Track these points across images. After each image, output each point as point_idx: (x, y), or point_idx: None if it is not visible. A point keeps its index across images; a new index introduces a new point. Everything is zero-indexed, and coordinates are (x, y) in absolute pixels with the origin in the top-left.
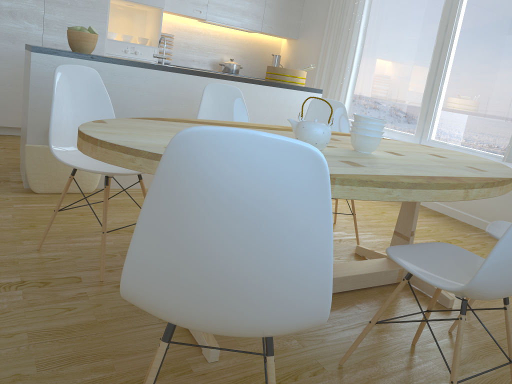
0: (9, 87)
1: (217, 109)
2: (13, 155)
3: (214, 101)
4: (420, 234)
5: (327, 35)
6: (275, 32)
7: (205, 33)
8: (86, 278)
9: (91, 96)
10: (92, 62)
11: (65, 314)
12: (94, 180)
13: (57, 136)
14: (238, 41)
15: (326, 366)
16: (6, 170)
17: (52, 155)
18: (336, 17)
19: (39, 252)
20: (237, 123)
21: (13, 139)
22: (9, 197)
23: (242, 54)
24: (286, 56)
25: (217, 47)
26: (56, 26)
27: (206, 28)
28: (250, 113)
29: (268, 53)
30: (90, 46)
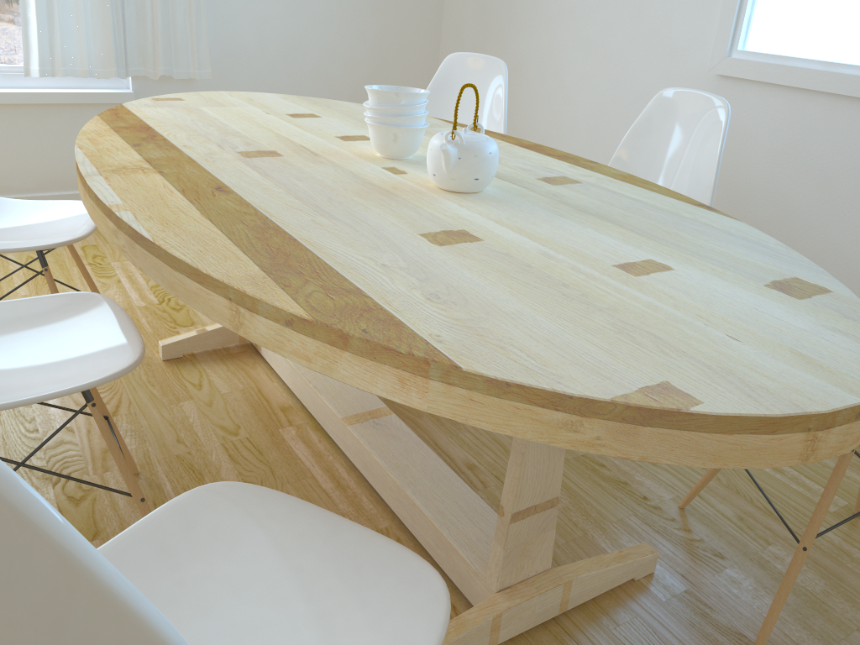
0: None
1: None
2: None
3: None
4: (55, 272)
5: None
6: None
7: None
8: None
9: None
10: None
11: None
12: None
13: None
14: None
15: (575, 452)
16: None
17: None
18: None
19: None
20: (167, 216)
21: None
22: None
23: None
24: None
25: None
26: None
27: None
28: None
29: None
30: None
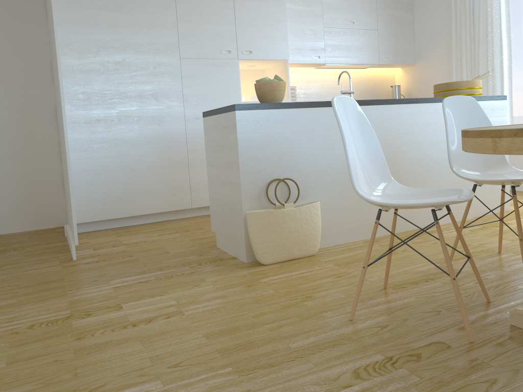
0: (161, 170)
1: (459, 125)
2: (193, 236)
3: (454, 116)
4: None
5: (457, 49)
6: (393, 62)
7: (320, 79)
8: (450, 341)
9: (359, 128)
10: (291, 110)
11: (496, 388)
12: (316, 239)
13: (354, 176)
14: (353, 80)
15: None
16: (206, 250)
17: (275, 218)
18: (464, 28)
19: (355, 322)
20: None
21: (173, 223)
22: (244, 273)
23: (360, 93)
24: (405, 84)
25: (335, 91)
26: (194, 99)
27: (321, 74)
28: (443, 135)
29: (383, 86)
30: (282, 94)
